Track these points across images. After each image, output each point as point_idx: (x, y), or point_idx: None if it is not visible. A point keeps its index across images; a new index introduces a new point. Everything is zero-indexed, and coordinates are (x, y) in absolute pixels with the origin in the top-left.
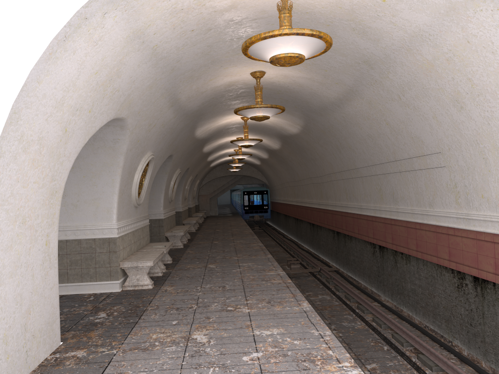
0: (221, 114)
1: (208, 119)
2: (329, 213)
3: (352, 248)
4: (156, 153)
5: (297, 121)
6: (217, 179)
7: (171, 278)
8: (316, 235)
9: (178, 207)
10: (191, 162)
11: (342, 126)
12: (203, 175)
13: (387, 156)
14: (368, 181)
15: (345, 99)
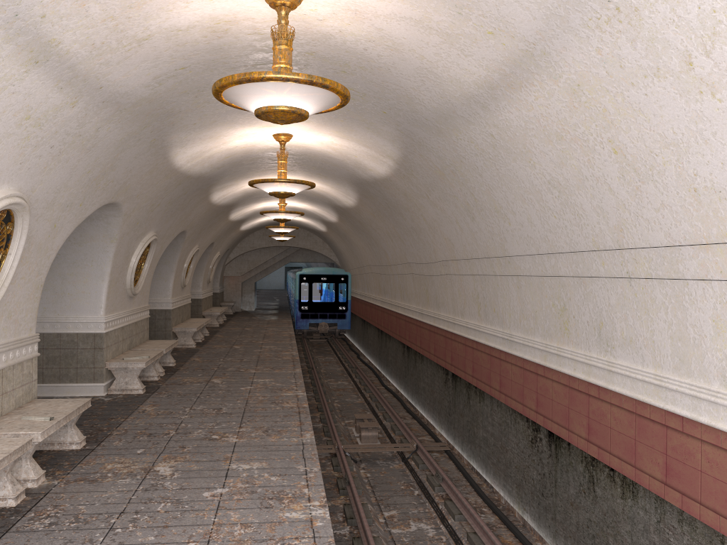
0: (225, 122)
1: (195, 130)
2: (439, 334)
3: (484, 414)
4: (42, 195)
5: (388, 149)
6: (256, 252)
7: (31, 521)
8: (414, 369)
9: (165, 302)
10: (188, 221)
11: (486, 161)
12: (229, 243)
13: (596, 236)
14: (534, 288)
15: (505, 85)
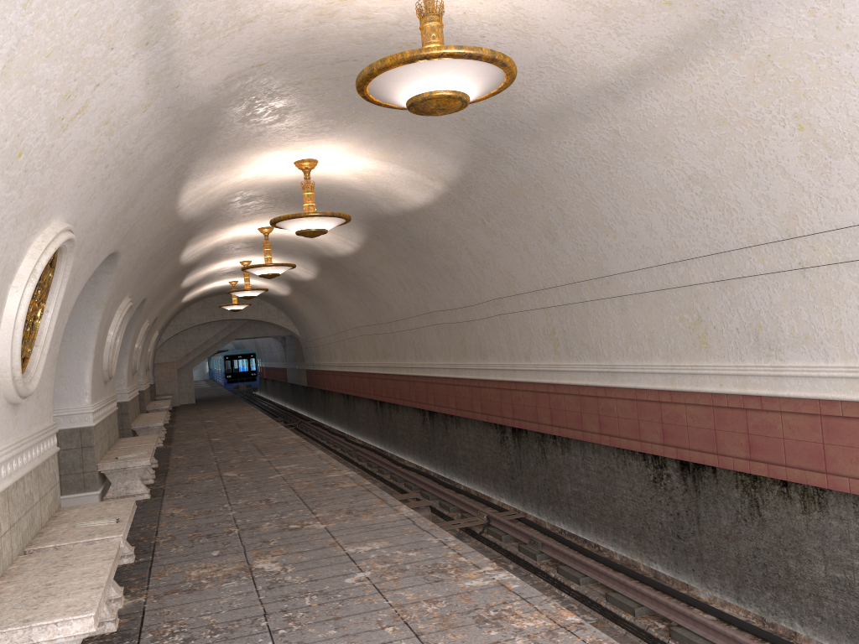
0: (255, 144)
1: (220, 155)
2: (489, 387)
3: (571, 466)
4: (78, 233)
5: (444, 168)
6: (193, 330)
7: (156, 641)
8: (444, 437)
9: (120, 393)
10: (152, 286)
11: (596, 165)
12: (166, 320)
13: (754, 230)
14: (648, 306)
15: (660, 67)
